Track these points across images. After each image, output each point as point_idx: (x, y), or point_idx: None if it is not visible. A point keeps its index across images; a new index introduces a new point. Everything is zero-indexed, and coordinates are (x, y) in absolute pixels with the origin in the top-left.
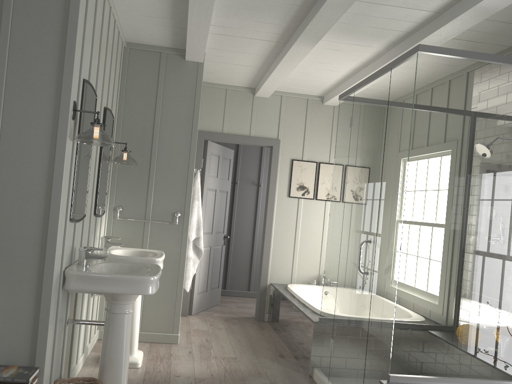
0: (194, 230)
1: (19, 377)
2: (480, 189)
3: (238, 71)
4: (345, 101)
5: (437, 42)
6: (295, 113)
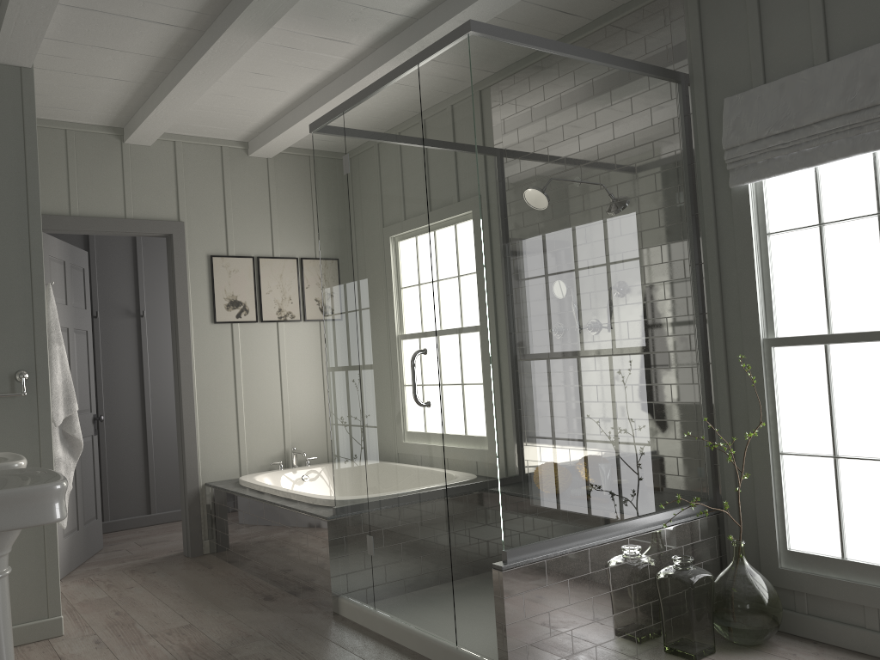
0: (61, 403)
1: None
2: (572, 244)
3: (96, 91)
4: (325, 133)
5: None
6: (203, 172)
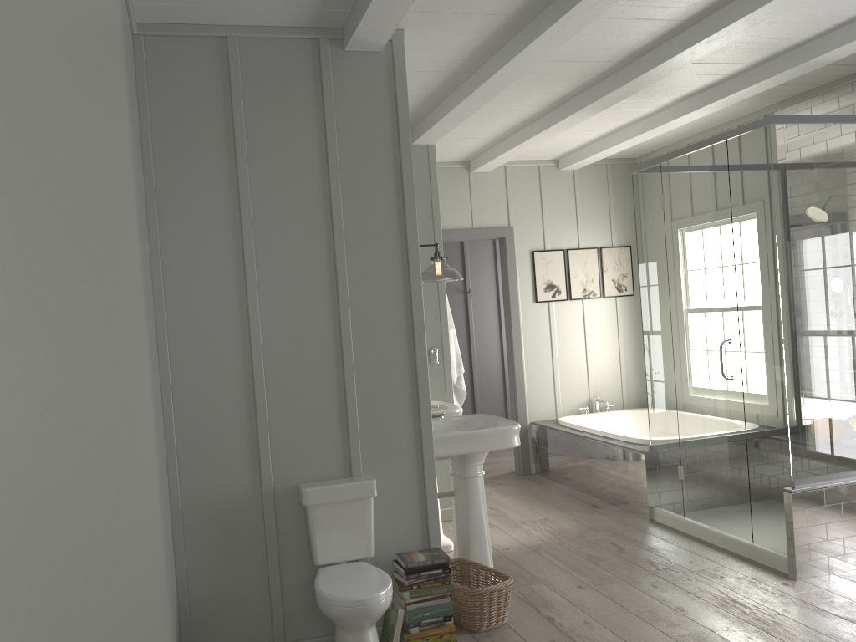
0: (455, 368)
1: (438, 558)
2: (849, 264)
3: (462, 145)
4: (643, 176)
5: (750, 93)
6: (525, 187)
